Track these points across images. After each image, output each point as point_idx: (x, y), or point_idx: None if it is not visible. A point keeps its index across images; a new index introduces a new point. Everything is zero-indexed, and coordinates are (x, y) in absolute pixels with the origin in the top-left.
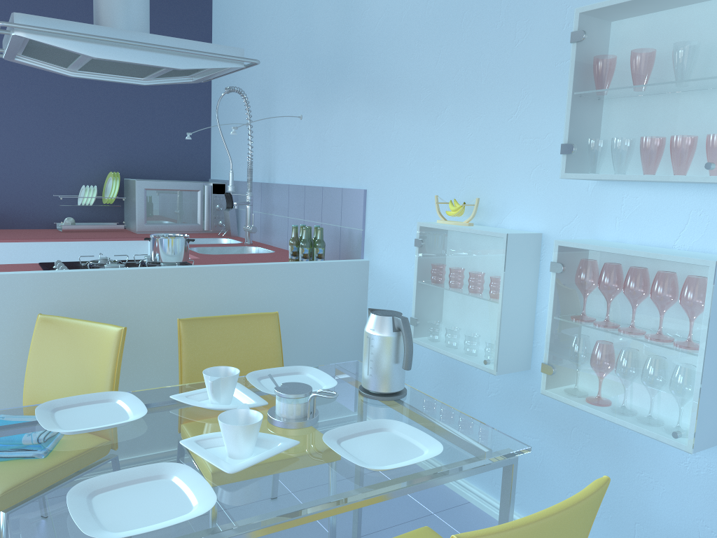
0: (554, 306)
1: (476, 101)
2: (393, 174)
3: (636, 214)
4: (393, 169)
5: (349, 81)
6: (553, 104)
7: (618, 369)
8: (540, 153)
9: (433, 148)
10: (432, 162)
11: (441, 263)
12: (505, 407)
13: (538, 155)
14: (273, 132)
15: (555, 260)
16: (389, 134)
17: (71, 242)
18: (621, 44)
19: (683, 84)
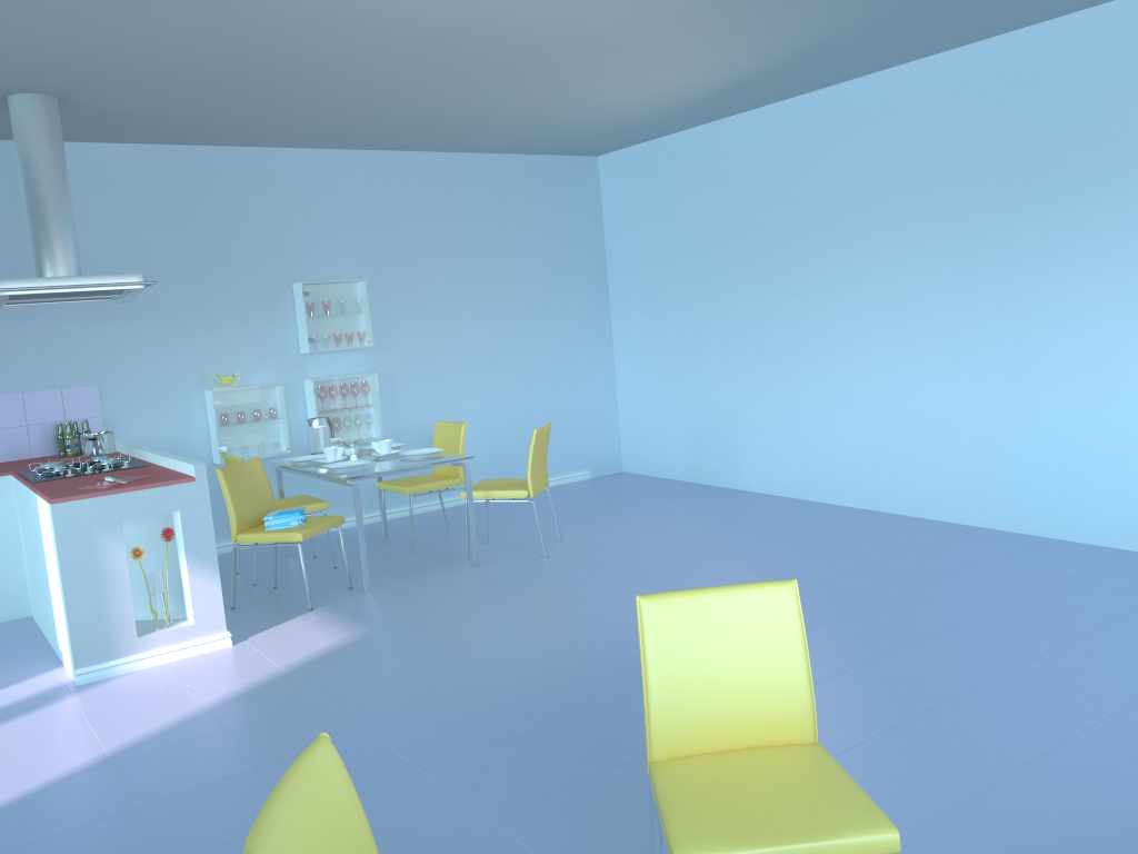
0: (319, 408)
1: (212, 318)
2: (132, 368)
3: (322, 365)
4: (132, 365)
5: None
6: (268, 319)
7: (353, 422)
8: (265, 343)
9: (176, 347)
10: (178, 356)
11: (240, 409)
12: (272, 479)
13: (264, 345)
14: None
15: (315, 388)
16: (122, 341)
17: None
18: (326, 299)
19: (353, 315)
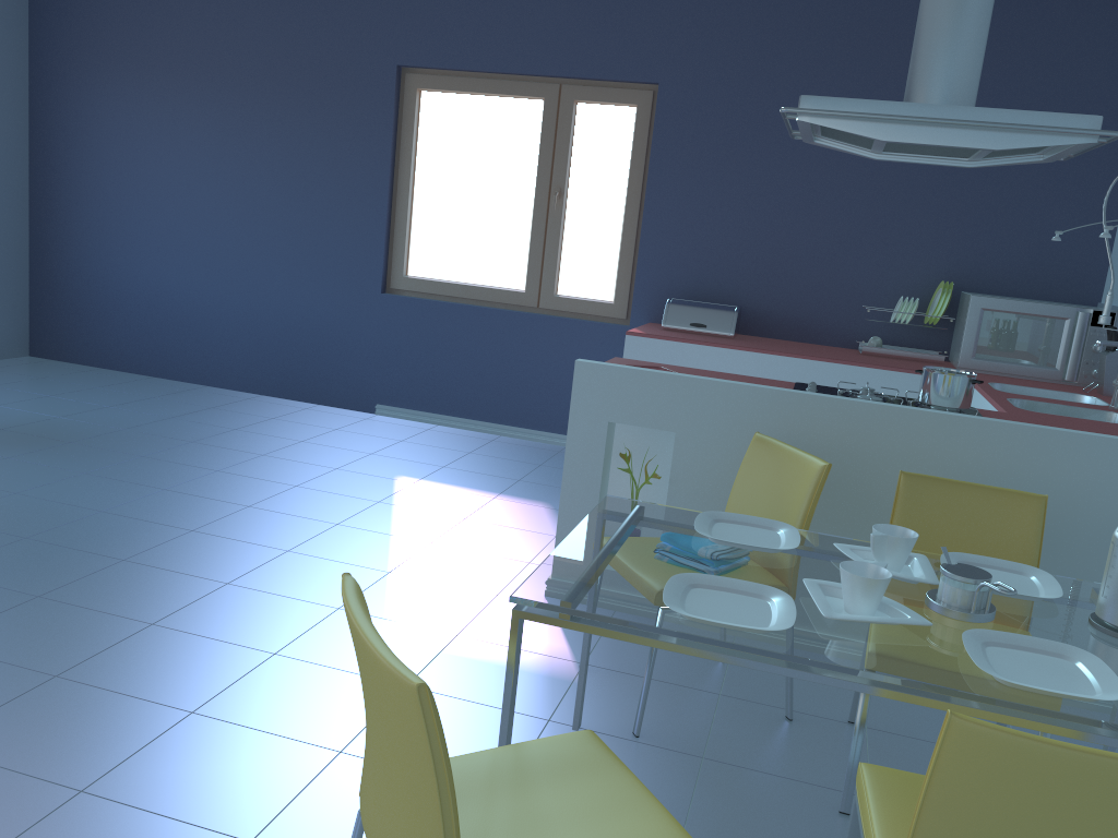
0: None
1: None
2: None
3: None
4: None
5: None
6: None
7: None
8: None
9: None
10: None
11: None
12: None
13: None
14: None
15: None
16: None
17: (863, 368)
18: None
19: None
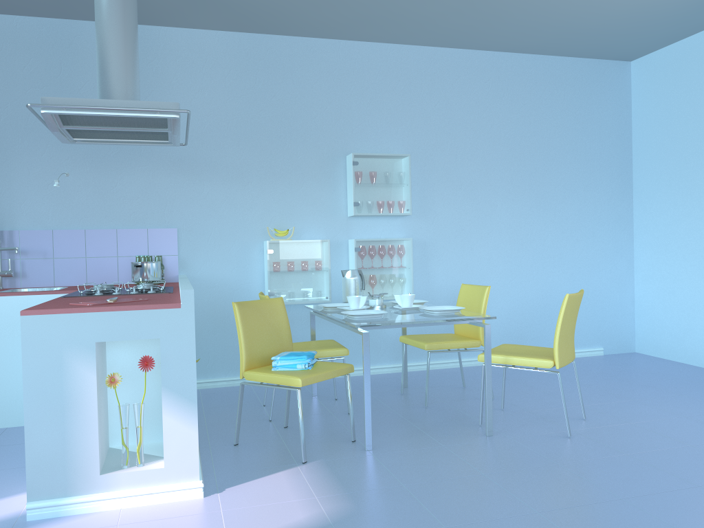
0: (357, 264)
1: (275, 180)
2: (206, 217)
3: (365, 228)
4: (206, 214)
5: (144, 155)
6: (323, 185)
7: (387, 280)
8: (318, 205)
9: (244, 202)
10: (244, 210)
11: (289, 259)
12: None
13: (317, 207)
14: (6, 183)
15: (356, 246)
16: (200, 193)
17: None
18: (373, 169)
19: (395, 185)
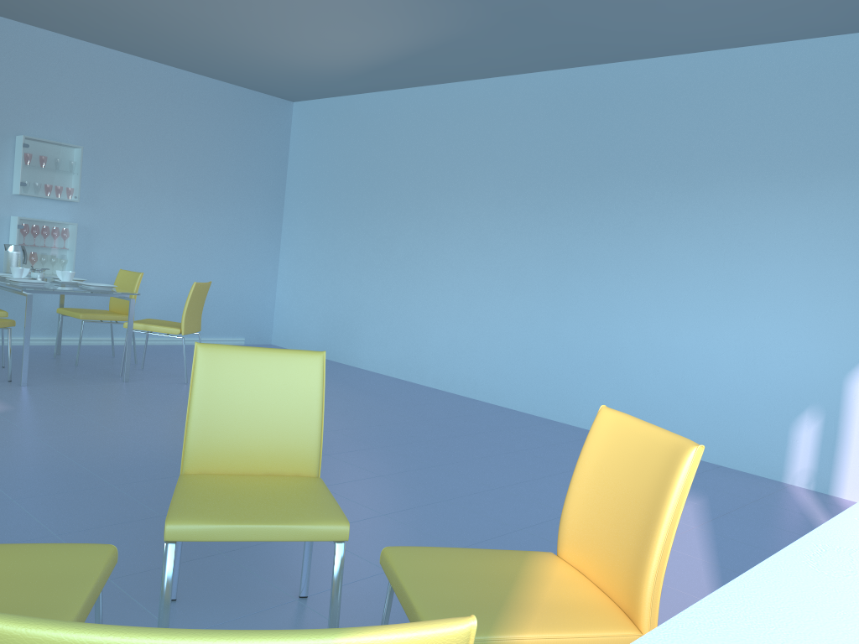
0: (19, 241)
1: None
2: None
3: (30, 208)
4: None
5: None
6: None
7: (48, 259)
8: None
9: None
10: None
11: None
12: None
13: None
14: None
15: (19, 224)
16: None
17: None
18: (44, 154)
19: (66, 172)
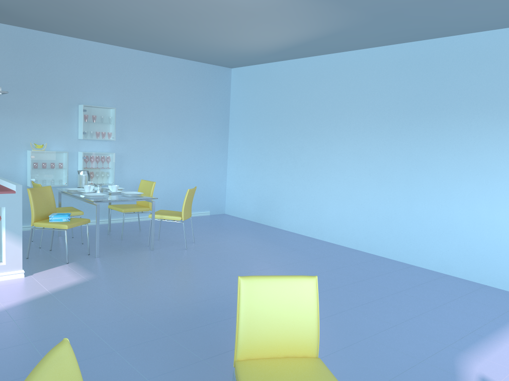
0: (84, 166)
1: (35, 115)
2: None
3: (88, 145)
4: None
5: None
6: (64, 120)
7: (100, 175)
8: (61, 131)
9: (15, 127)
10: (15, 131)
11: (44, 161)
12: (56, 197)
13: (60, 132)
14: None
15: (83, 156)
16: None
17: None
18: (94, 114)
19: (107, 124)
